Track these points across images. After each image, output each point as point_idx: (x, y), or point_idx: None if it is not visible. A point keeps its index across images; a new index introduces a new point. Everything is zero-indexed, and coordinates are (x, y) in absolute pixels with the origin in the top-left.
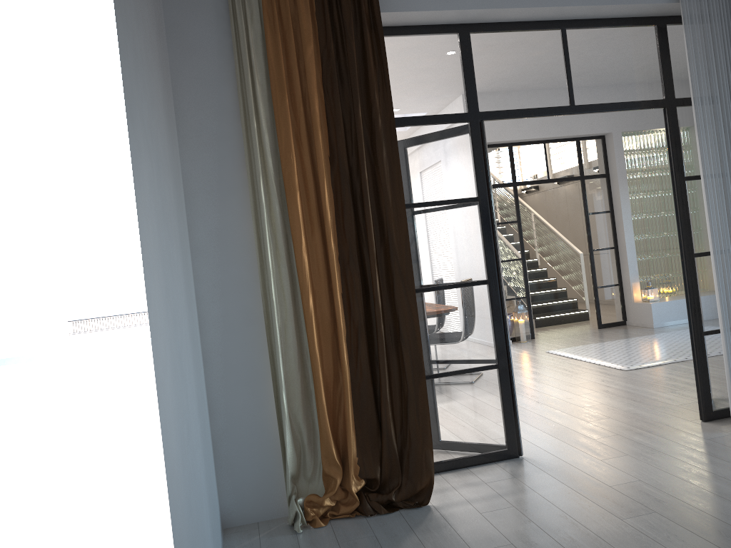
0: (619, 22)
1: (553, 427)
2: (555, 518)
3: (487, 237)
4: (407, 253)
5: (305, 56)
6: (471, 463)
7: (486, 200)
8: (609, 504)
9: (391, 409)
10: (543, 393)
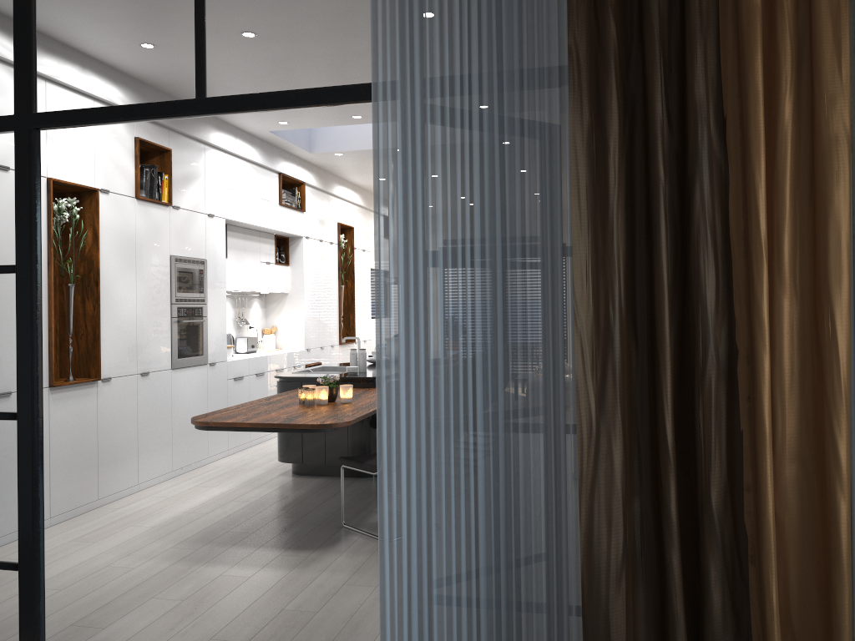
0: None
1: None
2: None
3: (24, 337)
4: None
5: None
6: None
7: (28, 272)
8: None
9: None
10: None
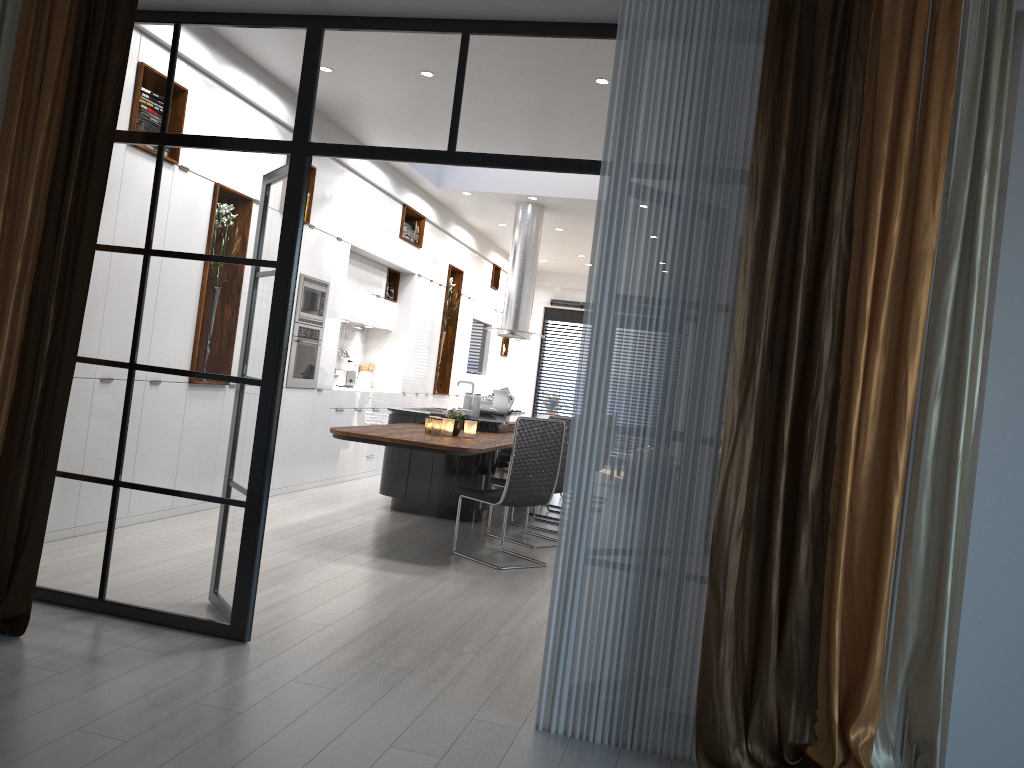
0: (560, 29)
1: (386, 636)
2: (43, 698)
3: (276, 320)
4: (84, 306)
5: (50, 38)
6: (177, 624)
7: (286, 269)
8: (128, 713)
9: (22, 502)
10: (520, 606)
